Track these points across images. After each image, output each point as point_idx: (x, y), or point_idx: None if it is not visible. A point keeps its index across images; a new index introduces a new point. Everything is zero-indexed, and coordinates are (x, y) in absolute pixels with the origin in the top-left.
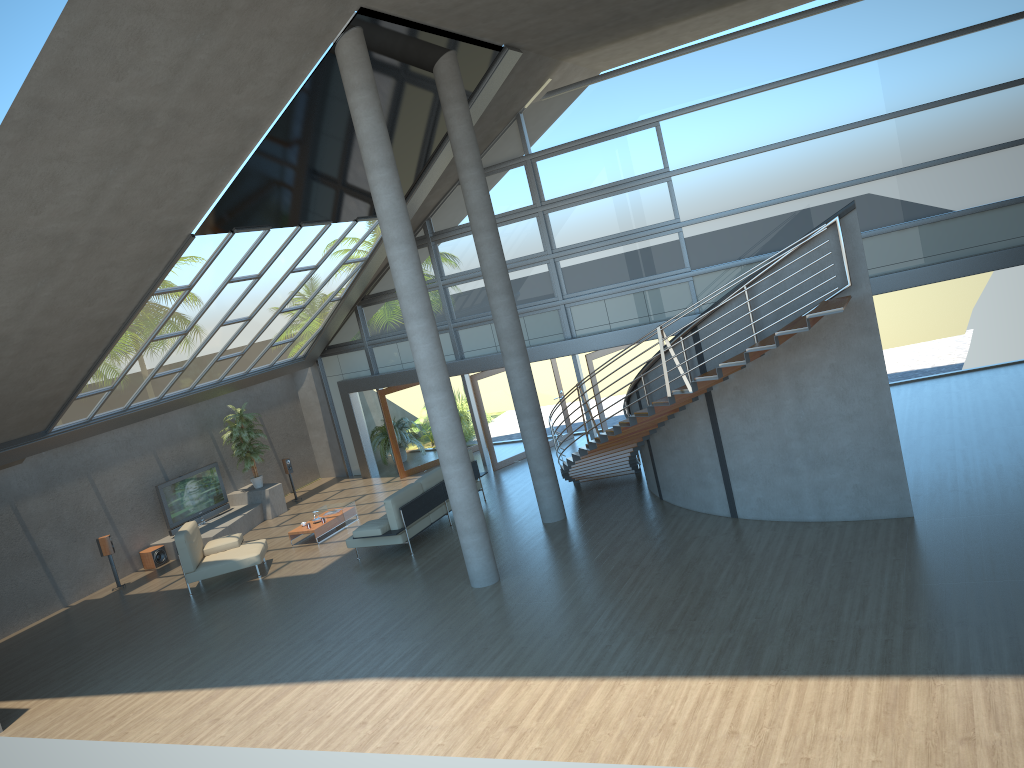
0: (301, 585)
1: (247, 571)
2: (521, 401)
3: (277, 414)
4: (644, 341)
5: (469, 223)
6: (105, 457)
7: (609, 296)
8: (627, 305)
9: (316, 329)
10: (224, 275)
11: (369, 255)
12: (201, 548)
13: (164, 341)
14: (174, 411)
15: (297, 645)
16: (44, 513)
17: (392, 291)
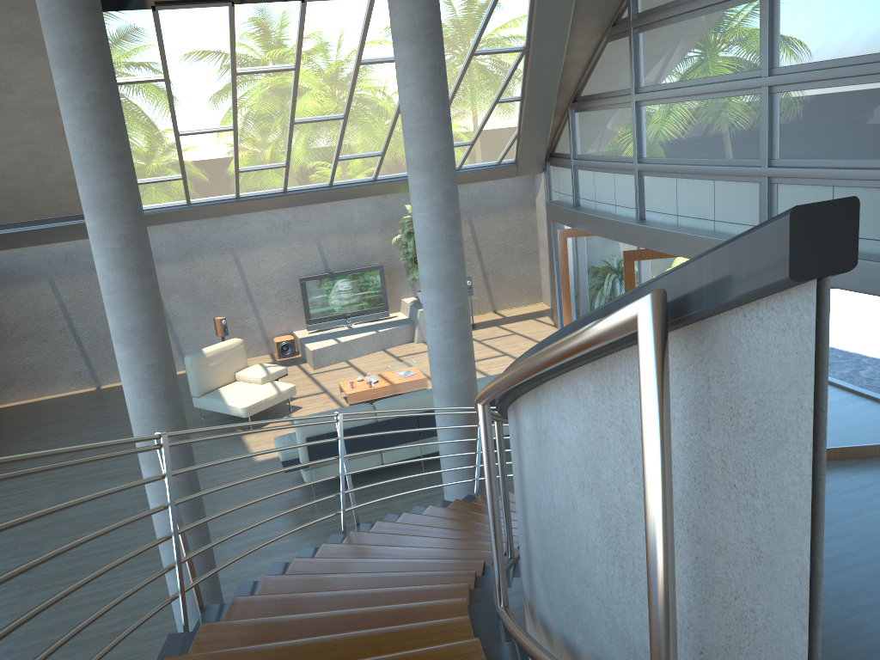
0: (218, 472)
1: (266, 413)
2: (431, 366)
3: (497, 221)
4: (868, 294)
5: (675, 2)
6: (256, 237)
7: (842, 182)
8: (870, 209)
9: (509, 133)
10: (218, 65)
11: (526, 43)
12: (232, 372)
13: (207, 136)
14: (352, 200)
15: (21, 581)
16: (178, 280)
17: (596, 97)
